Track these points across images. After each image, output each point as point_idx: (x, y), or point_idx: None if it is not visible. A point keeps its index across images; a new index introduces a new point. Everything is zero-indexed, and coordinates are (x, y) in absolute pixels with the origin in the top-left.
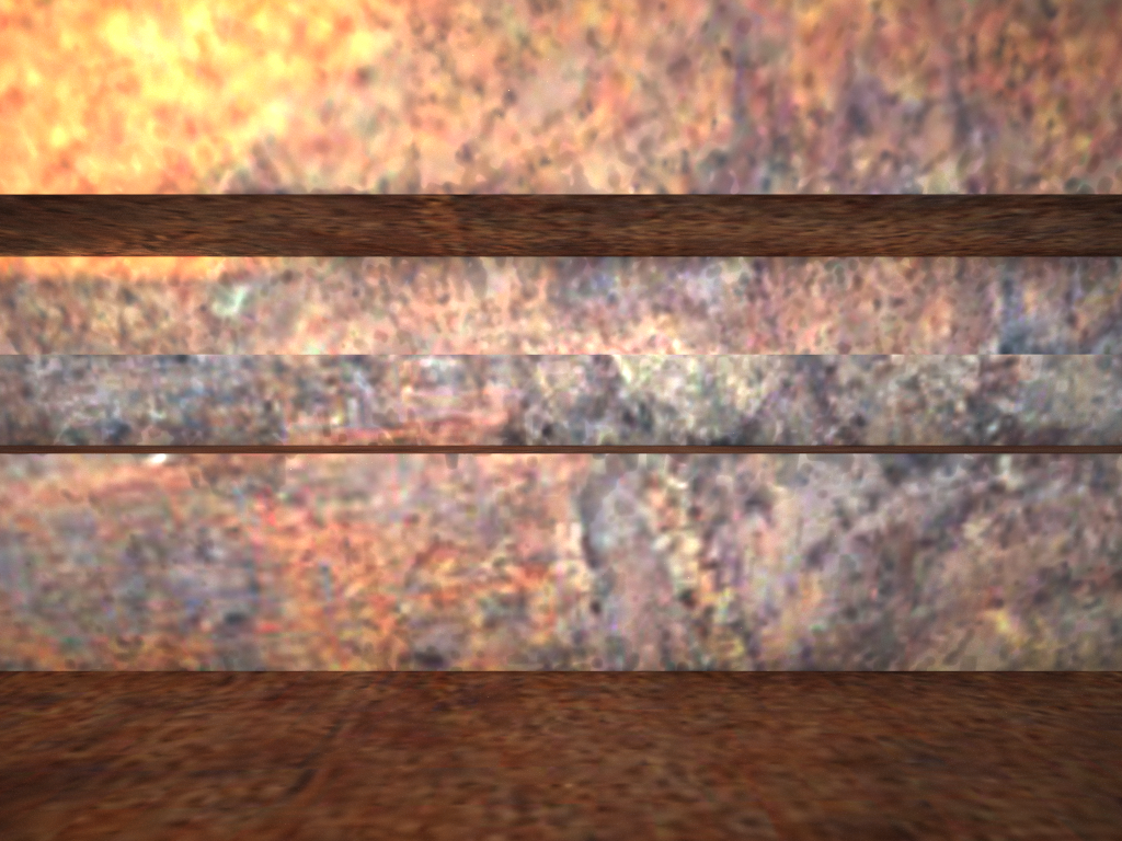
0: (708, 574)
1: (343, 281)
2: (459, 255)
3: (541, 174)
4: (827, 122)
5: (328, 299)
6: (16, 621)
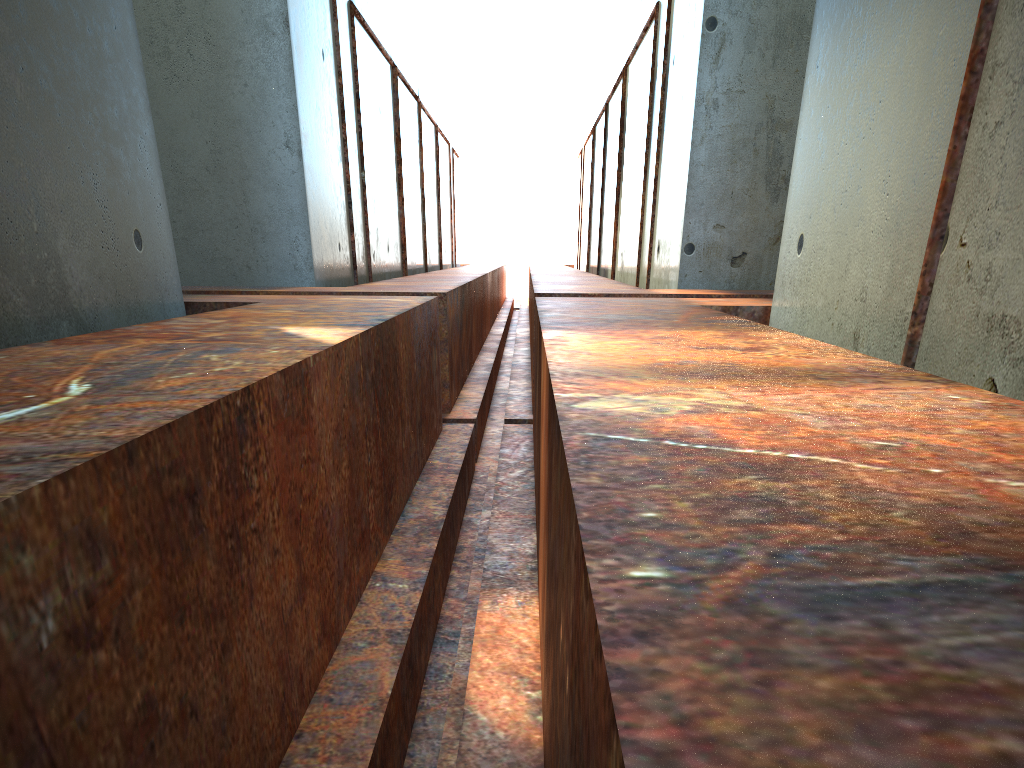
0: None
1: None
2: None
3: (462, 763)
4: None
5: None
6: (346, 664)
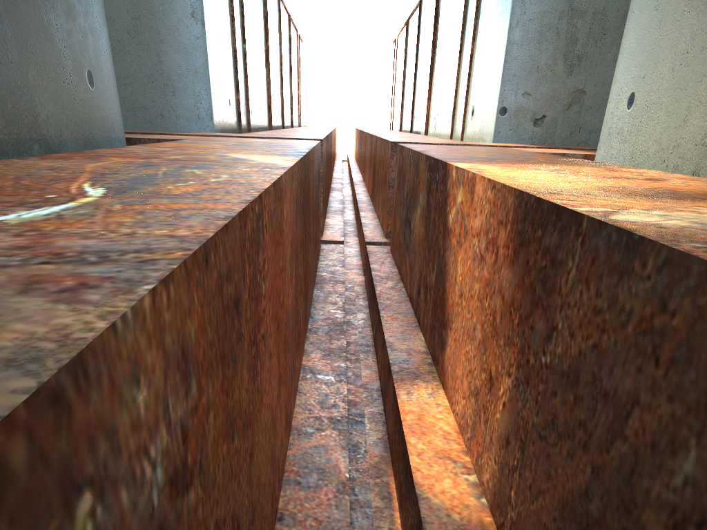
0: None
1: None
2: None
3: None
4: None
5: None
6: (302, 448)
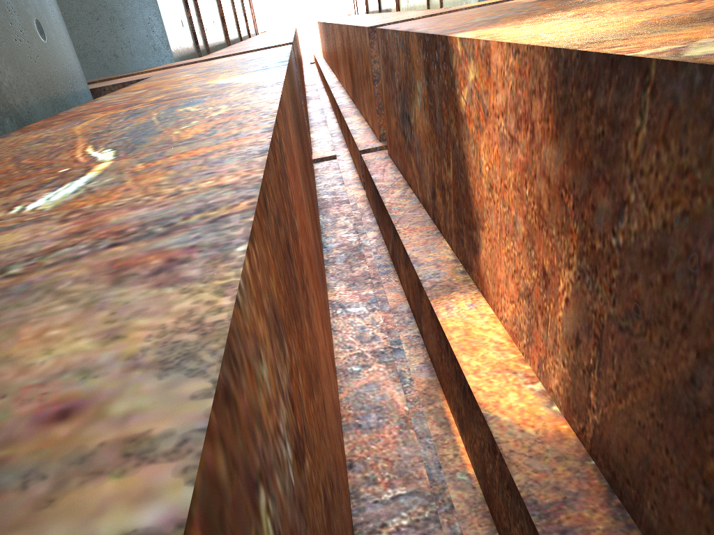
0: (394, 528)
1: (476, 500)
2: (496, 525)
3: (512, 465)
4: (558, 525)
5: (469, 497)
6: (353, 389)
